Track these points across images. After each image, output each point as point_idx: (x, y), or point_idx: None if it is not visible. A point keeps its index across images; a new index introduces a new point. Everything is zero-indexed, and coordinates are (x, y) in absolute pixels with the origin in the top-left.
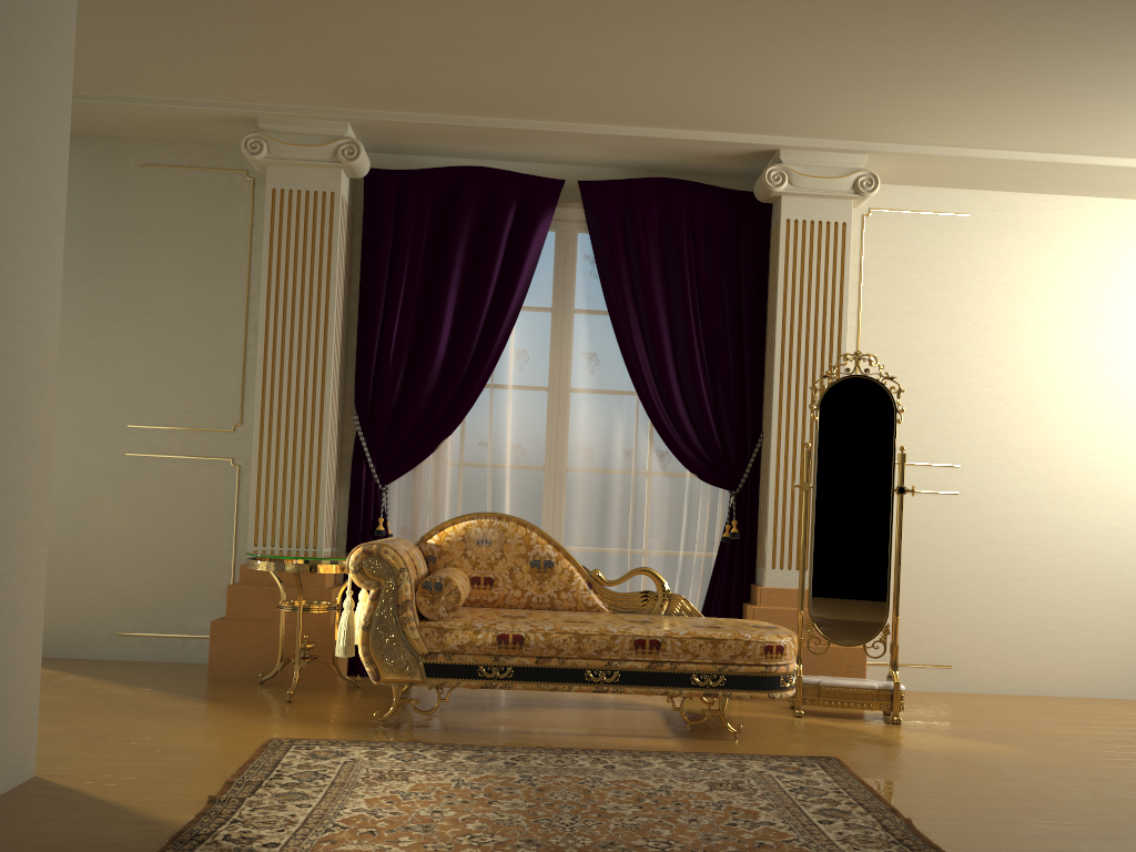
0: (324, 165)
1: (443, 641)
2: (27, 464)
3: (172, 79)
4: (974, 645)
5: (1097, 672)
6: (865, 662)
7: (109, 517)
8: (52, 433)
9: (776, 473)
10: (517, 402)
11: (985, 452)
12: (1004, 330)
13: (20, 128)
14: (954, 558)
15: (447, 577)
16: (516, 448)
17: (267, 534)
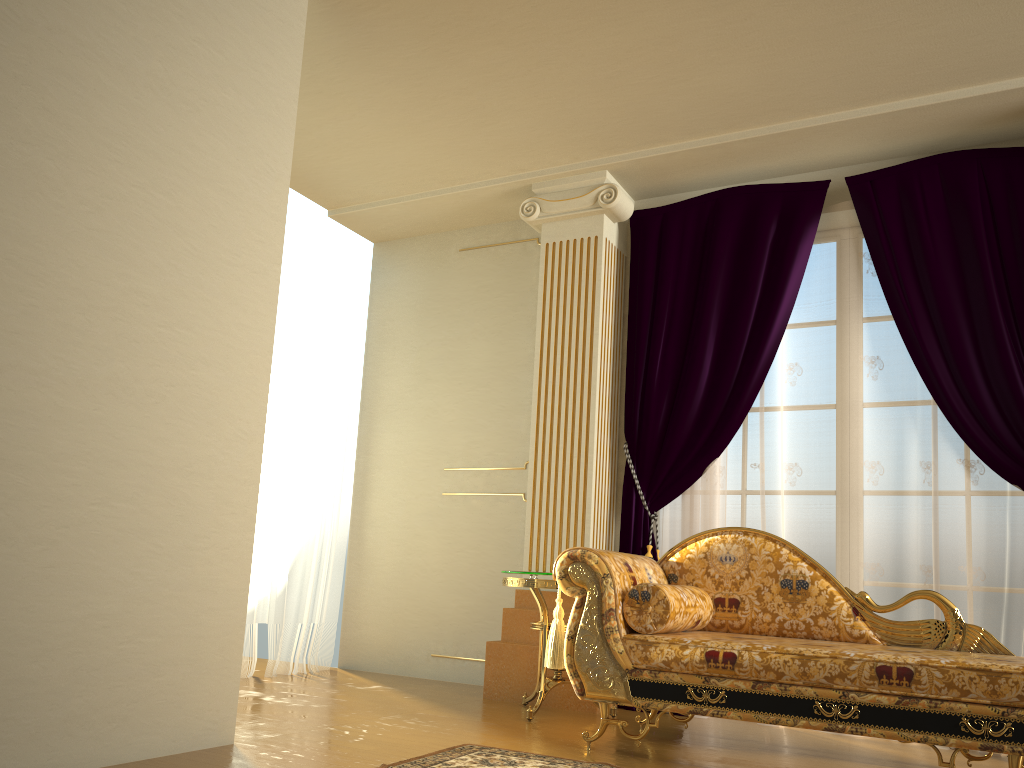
0: (587, 213)
1: (647, 656)
2: (229, 455)
3: (456, 164)
4: None
5: None
6: None
7: (428, 550)
8: (263, 433)
9: None
10: (791, 418)
11: None
12: None
13: (227, 175)
14: None
15: (655, 585)
16: (792, 468)
17: (539, 559)
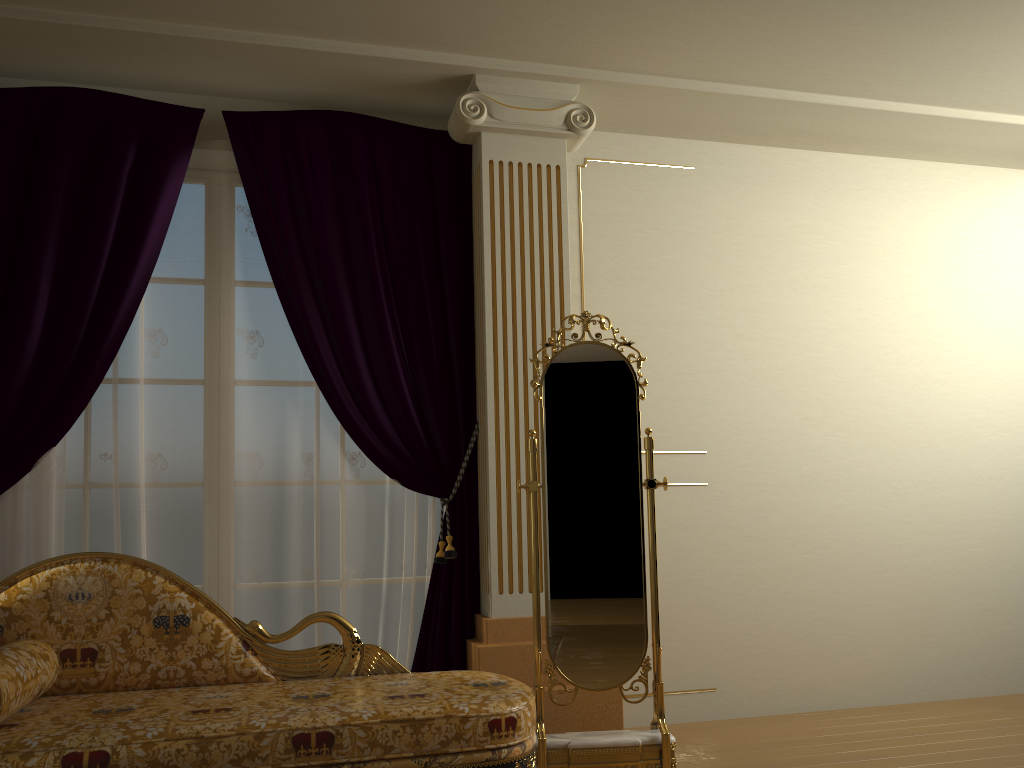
0: None
1: None
2: None
3: None
4: (739, 660)
5: (870, 677)
6: (622, 703)
7: None
8: None
9: (496, 472)
10: (154, 398)
11: (733, 434)
12: (741, 295)
13: None
14: (709, 560)
15: None
16: (155, 460)
17: None
